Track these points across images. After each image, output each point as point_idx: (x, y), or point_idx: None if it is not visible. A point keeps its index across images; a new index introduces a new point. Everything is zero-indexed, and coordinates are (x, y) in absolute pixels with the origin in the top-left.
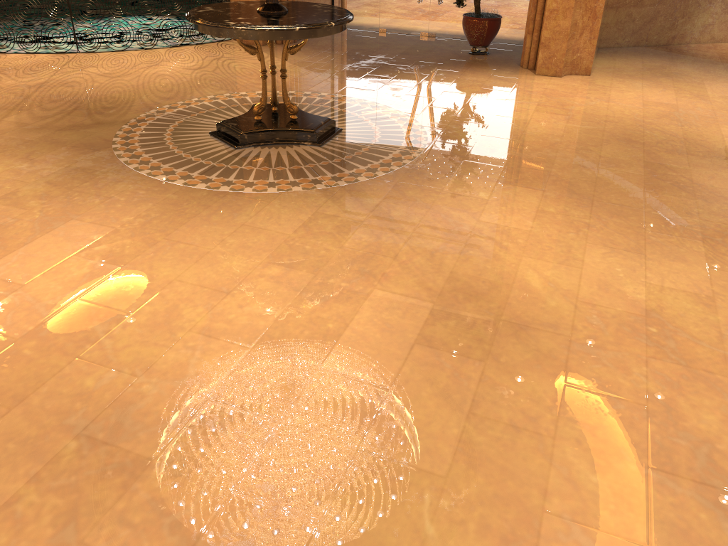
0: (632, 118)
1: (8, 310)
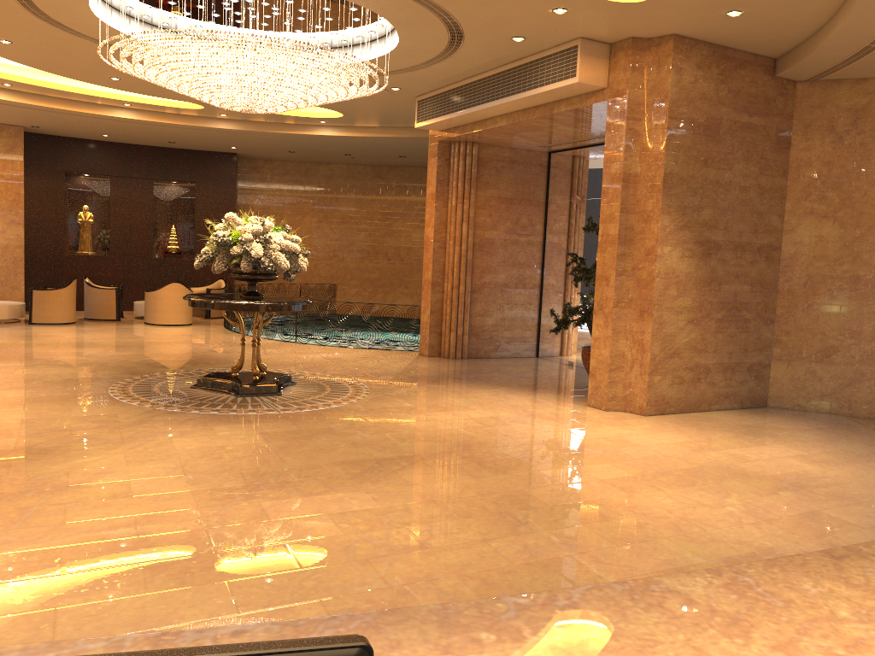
0: (540, 439)
1: None
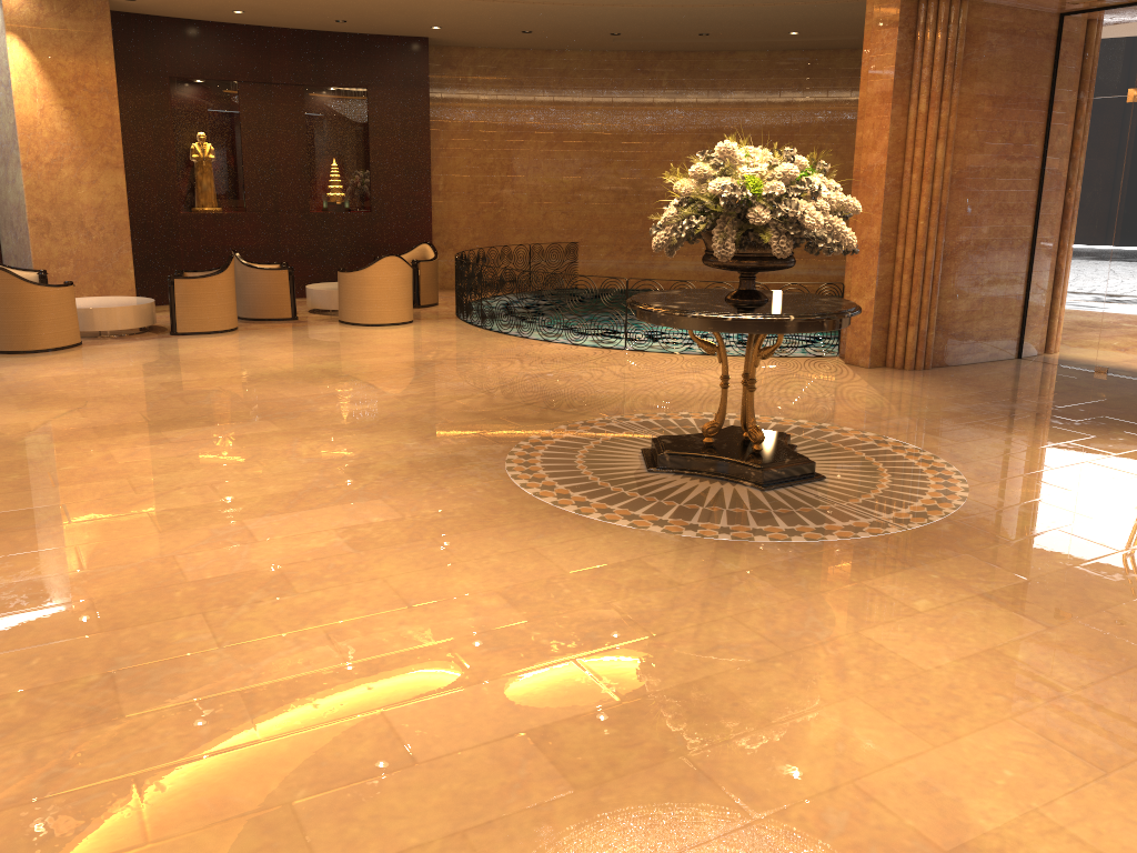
0: None
1: (216, 556)
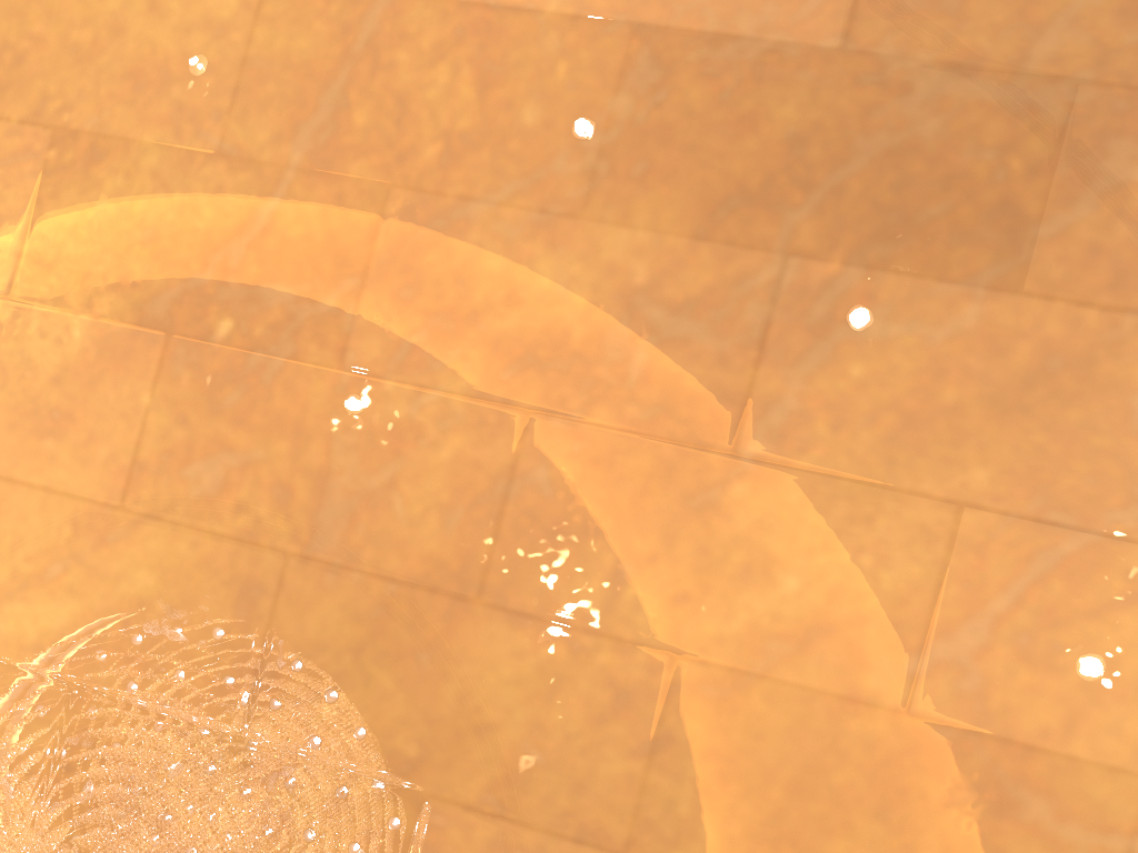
0: None
1: None
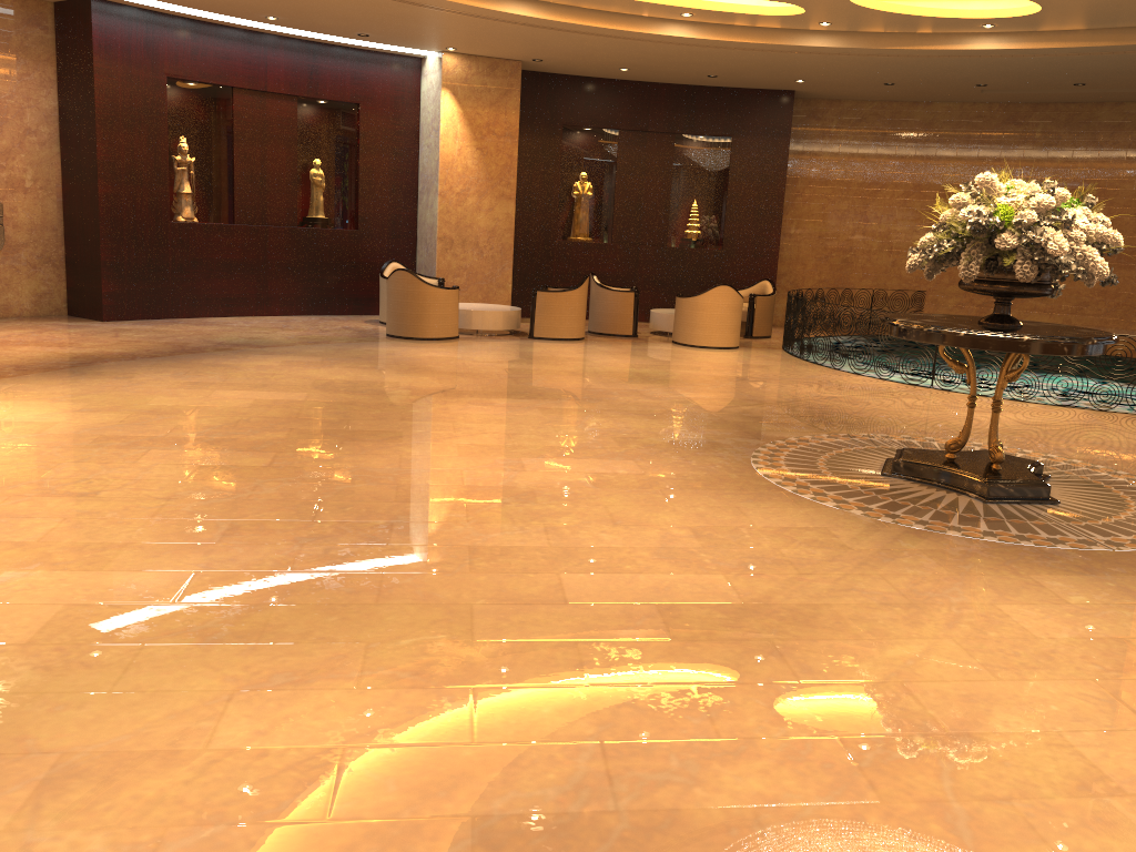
0: None
1: (491, 475)
